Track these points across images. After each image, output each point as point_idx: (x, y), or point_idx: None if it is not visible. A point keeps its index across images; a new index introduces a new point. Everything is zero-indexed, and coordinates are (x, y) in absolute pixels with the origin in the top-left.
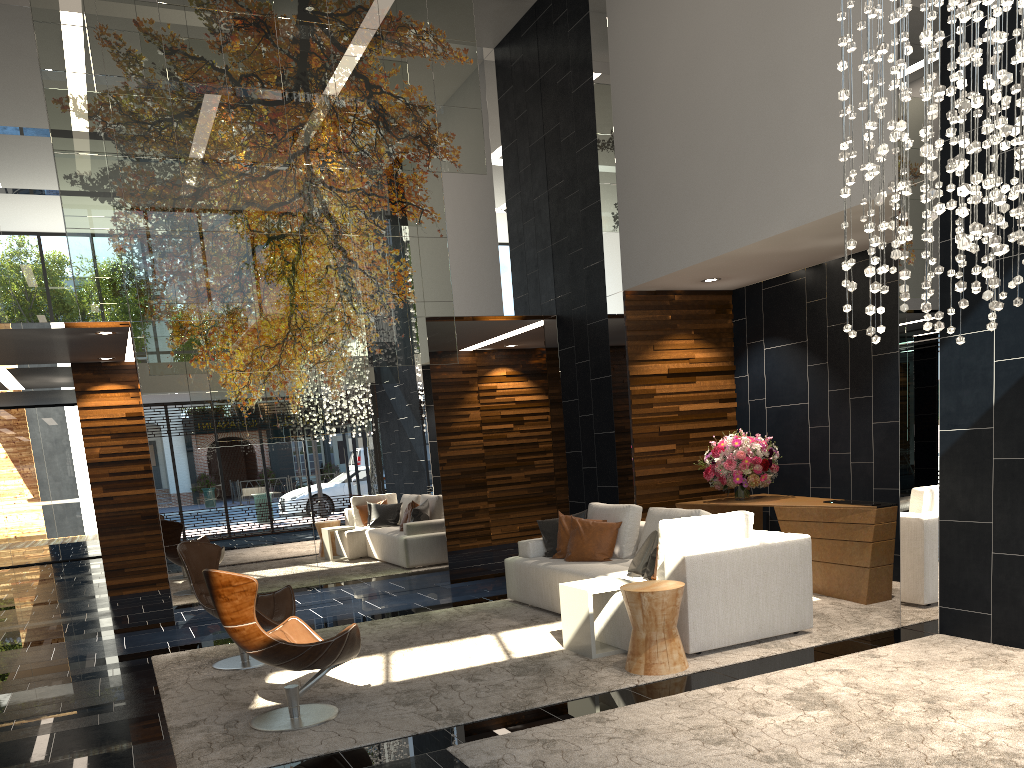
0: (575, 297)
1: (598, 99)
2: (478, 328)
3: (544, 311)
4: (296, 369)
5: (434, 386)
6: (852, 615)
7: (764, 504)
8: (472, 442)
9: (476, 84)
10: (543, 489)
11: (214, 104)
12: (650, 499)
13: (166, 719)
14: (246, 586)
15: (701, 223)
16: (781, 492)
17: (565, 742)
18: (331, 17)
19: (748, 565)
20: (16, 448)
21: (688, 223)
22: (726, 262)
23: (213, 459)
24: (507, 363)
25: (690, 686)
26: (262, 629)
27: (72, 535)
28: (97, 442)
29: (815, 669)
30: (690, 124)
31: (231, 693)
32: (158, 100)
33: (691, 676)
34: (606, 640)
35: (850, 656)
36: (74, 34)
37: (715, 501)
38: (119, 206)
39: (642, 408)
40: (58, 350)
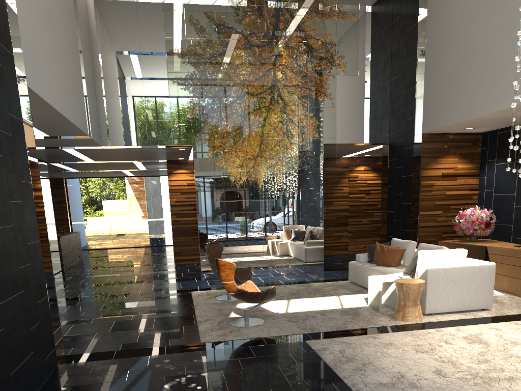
0: (398, 134)
1: (419, 35)
2: (349, 148)
3: (382, 141)
4: (261, 169)
5: (327, 174)
6: (516, 304)
7: (482, 245)
8: (343, 202)
9: (357, 31)
10: (377, 227)
11: (235, 48)
12: (425, 238)
13: (196, 317)
14: (231, 266)
15: (463, 101)
16: (496, 239)
17: (355, 344)
18: (290, 3)
19: (460, 275)
20: (140, 194)
21: (457, 101)
22: (475, 121)
23: (222, 207)
24: (364, 164)
25: (420, 328)
26: (236, 284)
27: (160, 235)
28: (174, 196)
29: (484, 327)
30: (463, 50)
31: (222, 310)
32: (211, 48)
33: (422, 324)
34: (387, 304)
35: (505, 323)
36: (179, 20)
37: (458, 241)
38: (192, 96)
39: (426, 192)
40: (162, 155)
